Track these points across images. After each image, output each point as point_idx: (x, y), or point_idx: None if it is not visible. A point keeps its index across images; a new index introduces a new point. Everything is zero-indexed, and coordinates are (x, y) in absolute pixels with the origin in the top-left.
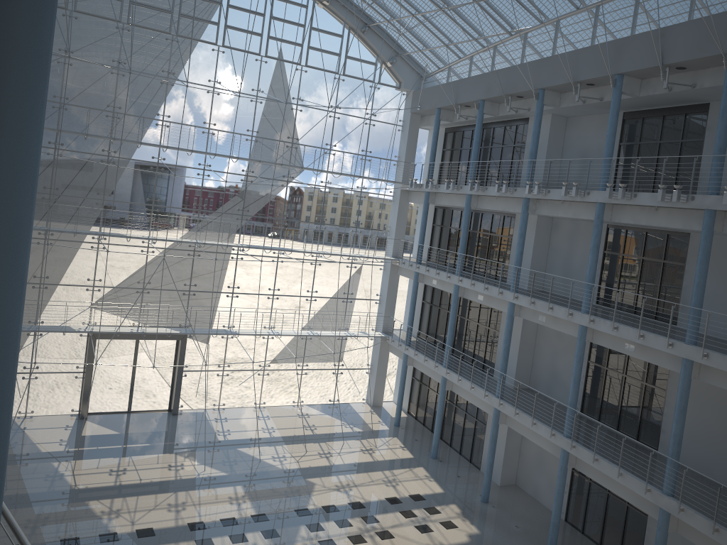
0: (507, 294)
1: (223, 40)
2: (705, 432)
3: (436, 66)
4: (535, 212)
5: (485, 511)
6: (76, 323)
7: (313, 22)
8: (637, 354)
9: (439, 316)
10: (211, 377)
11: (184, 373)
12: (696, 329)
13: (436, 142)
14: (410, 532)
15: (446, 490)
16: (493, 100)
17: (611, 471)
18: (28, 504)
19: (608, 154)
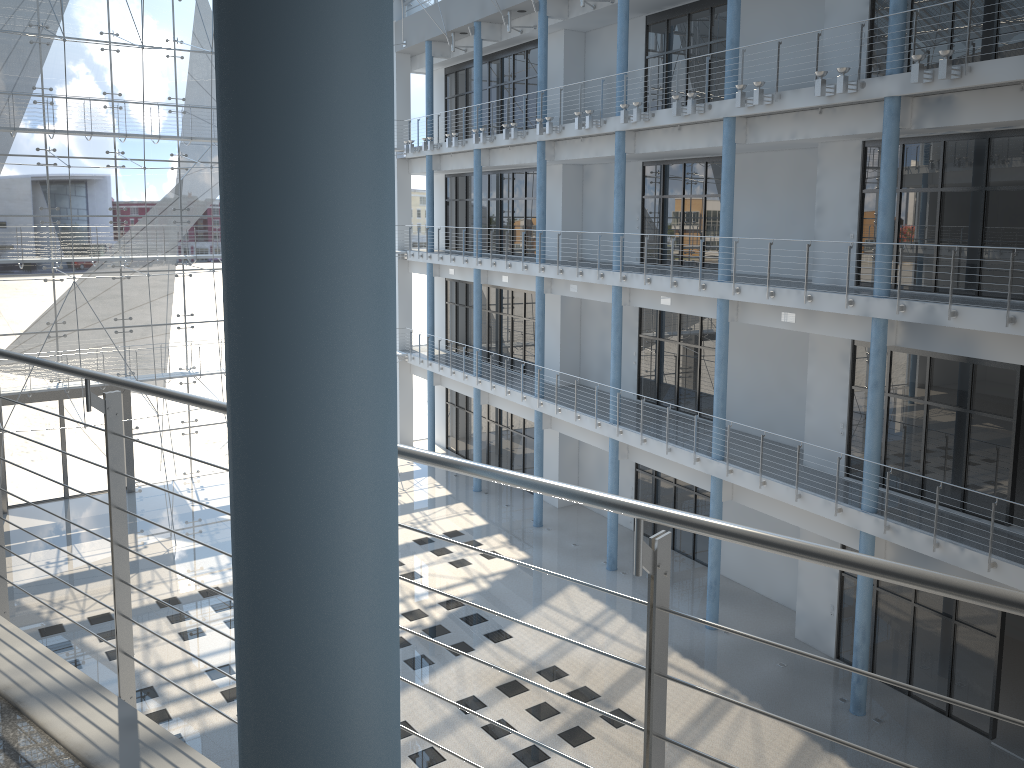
0: (533, 268)
1: None
2: (763, 388)
3: None
4: (555, 158)
5: (537, 535)
6: None
7: None
8: (676, 308)
9: (467, 317)
10: (174, 437)
11: (136, 437)
12: (728, 263)
13: (432, 88)
14: (443, 569)
15: (491, 521)
16: (491, 20)
17: (660, 449)
18: None
19: (622, 69)
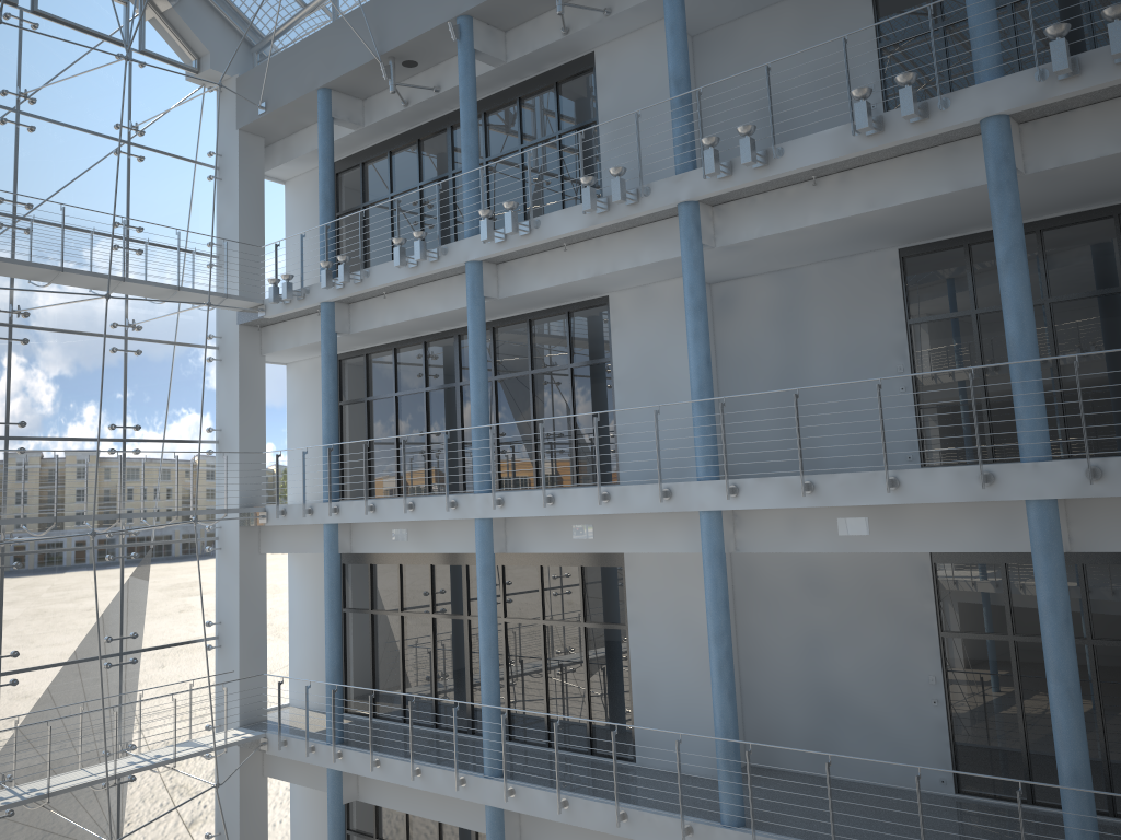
0: (695, 491)
1: None
2: None
3: None
4: (717, 243)
5: None
6: None
7: None
8: None
9: (405, 636)
10: None
11: None
12: None
13: (333, 175)
14: None
15: None
16: (495, 14)
17: None
18: None
19: None
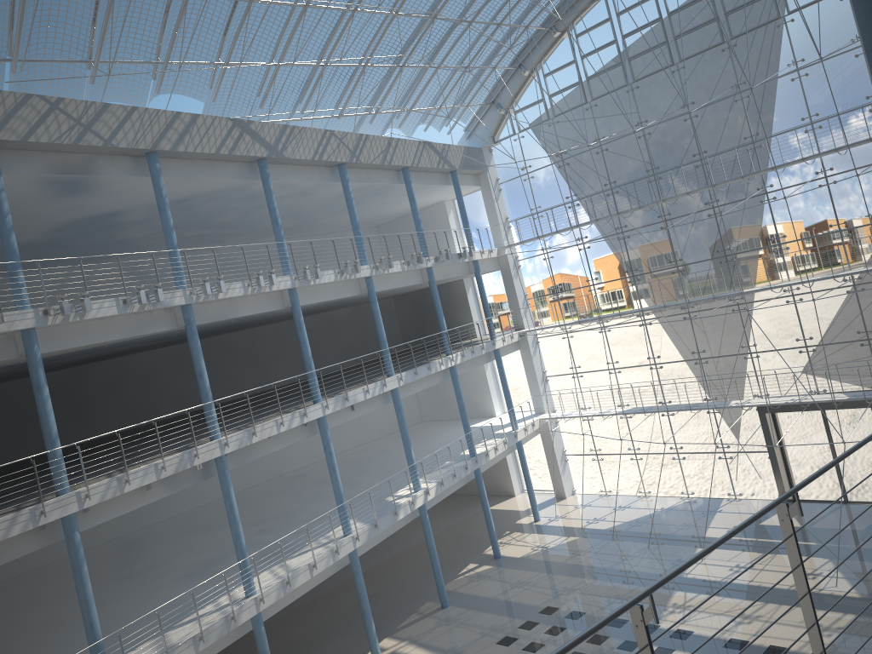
0: None
1: (785, 6)
2: None
3: None
4: None
5: None
6: (722, 398)
7: None
8: None
9: None
10: None
11: None
12: None
13: None
14: None
15: None
16: None
17: None
18: (632, 581)
19: None
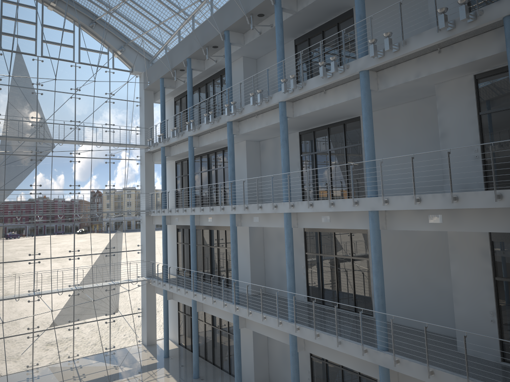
0: (228, 208)
1: None
2: (407, 286)
3: (157, 47)
4: (239, 133)
5: None
6: None
7: (44, 20)
8: (334, 225)
9: (190, 251)
10: None
11: None
12: (375, 181)
13: (164, 106)
14: None
15: None
16: (197, 57)
17: (332, 342)
18: None
19: (280, 59)
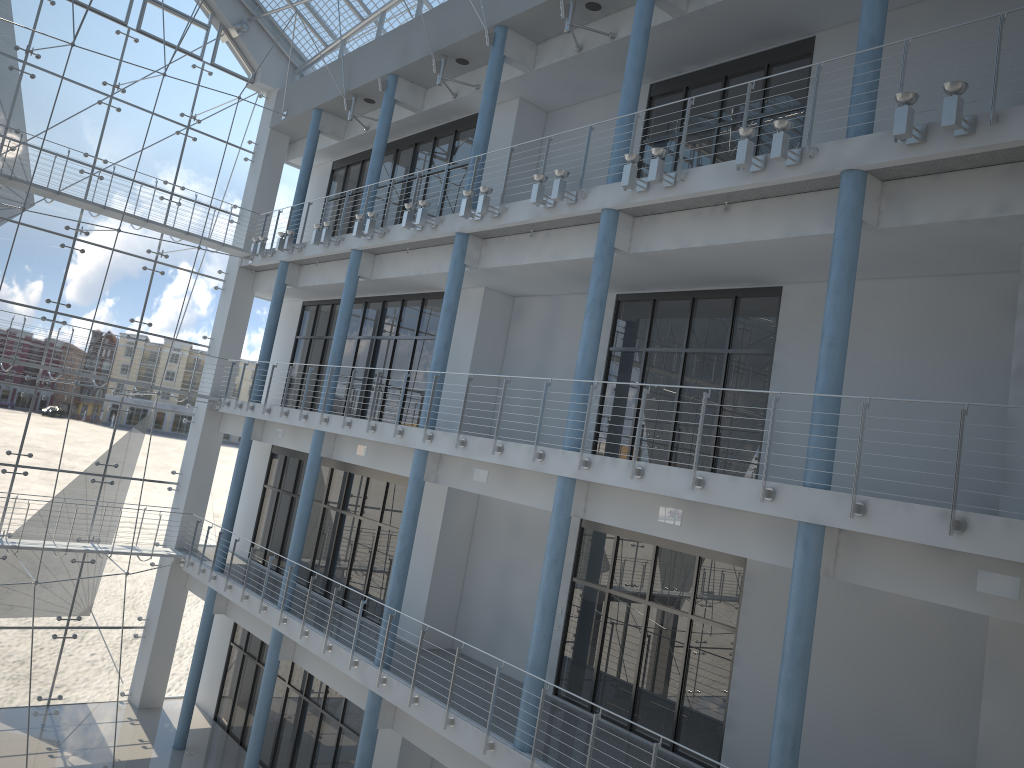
0: (414, 434)
1: None
2: (826, 720)
3: (322, 40)
4: (479, 265)
5: None
6: None
7: None
8: (685, 534)
9: (291, 511)
10: None
11: None
12: (831, 450)
13: (310, 172)
14: None
15: None
16: (413, 76)
17: None
18: None
19: (628, 111)
